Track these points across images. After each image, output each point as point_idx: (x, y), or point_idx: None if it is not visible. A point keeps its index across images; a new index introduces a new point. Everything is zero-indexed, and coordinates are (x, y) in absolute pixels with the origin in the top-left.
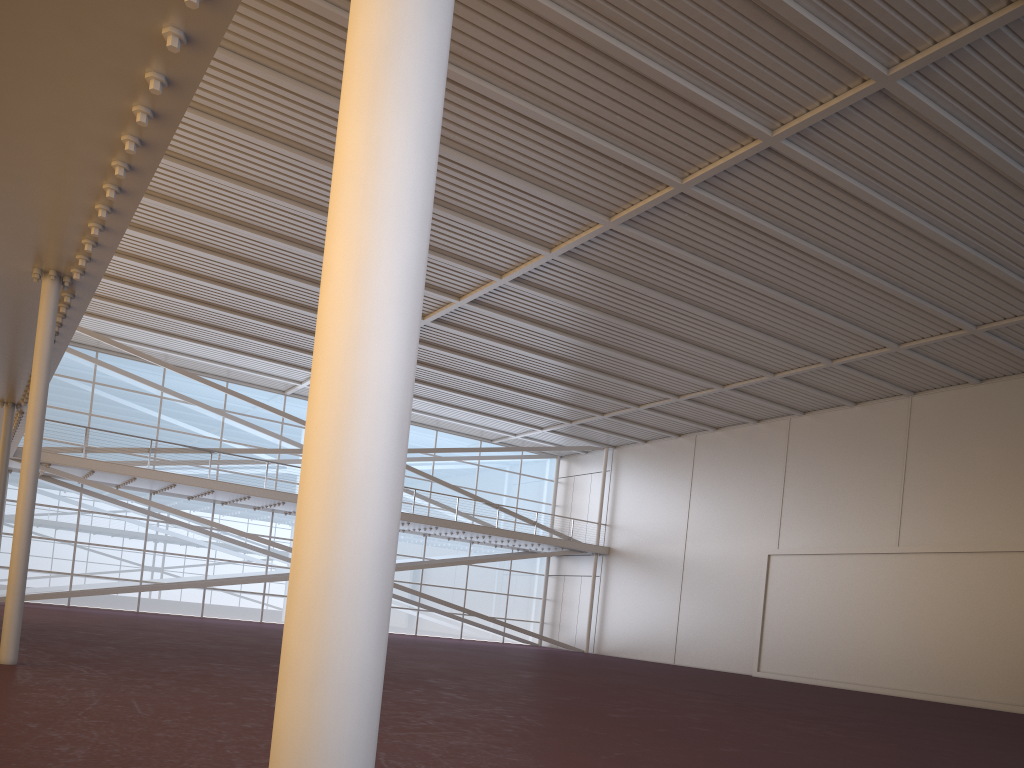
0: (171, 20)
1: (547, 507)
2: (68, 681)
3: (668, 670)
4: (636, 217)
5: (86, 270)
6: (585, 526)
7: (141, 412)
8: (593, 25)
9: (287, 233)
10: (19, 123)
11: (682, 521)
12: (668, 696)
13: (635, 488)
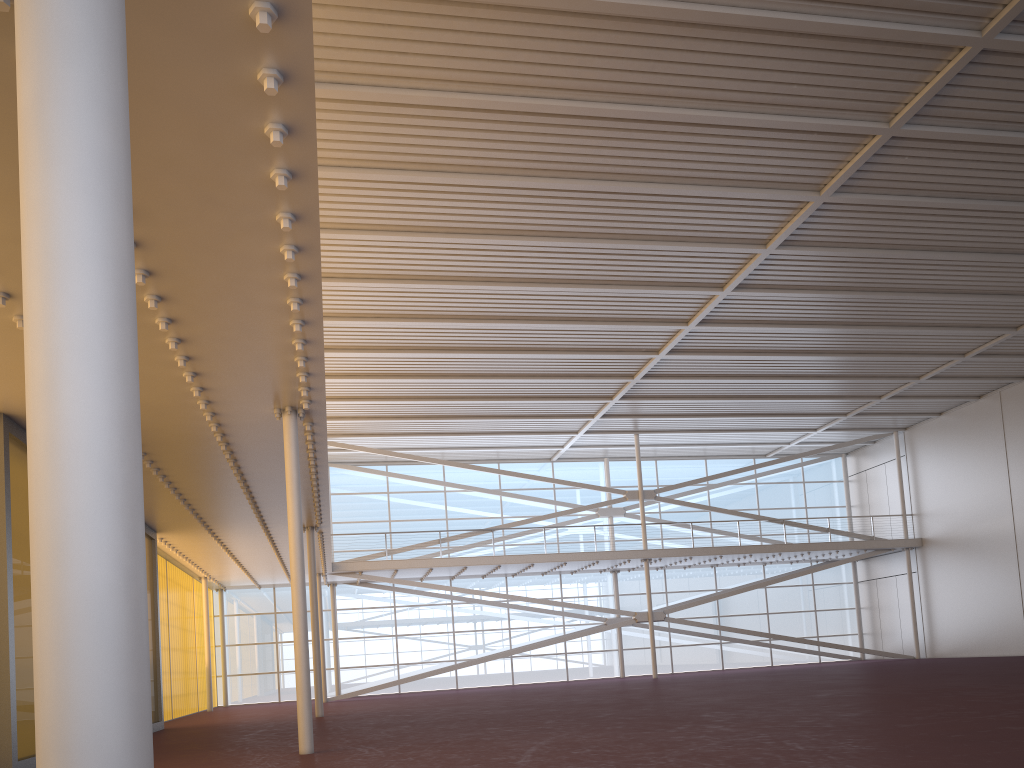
0: (273, 163)
1: (841, 510)
2: (344, 762)
3: (1015, 663)
4: (849, 180)
5: (311, 398)
6: (888, 521)
7: (430, 509)
8: (737, 6)
9: (509, 313)
10: (209, 293)
11: (1003, 491)
12: (993, 694)
13: (938, 467)
